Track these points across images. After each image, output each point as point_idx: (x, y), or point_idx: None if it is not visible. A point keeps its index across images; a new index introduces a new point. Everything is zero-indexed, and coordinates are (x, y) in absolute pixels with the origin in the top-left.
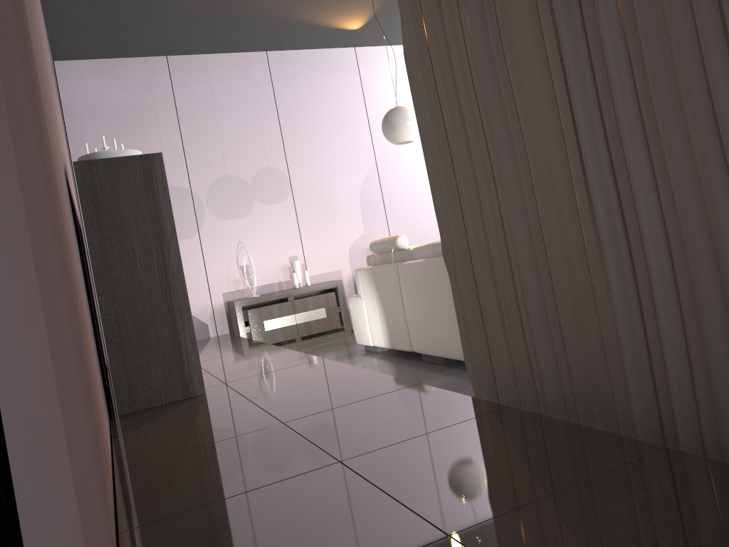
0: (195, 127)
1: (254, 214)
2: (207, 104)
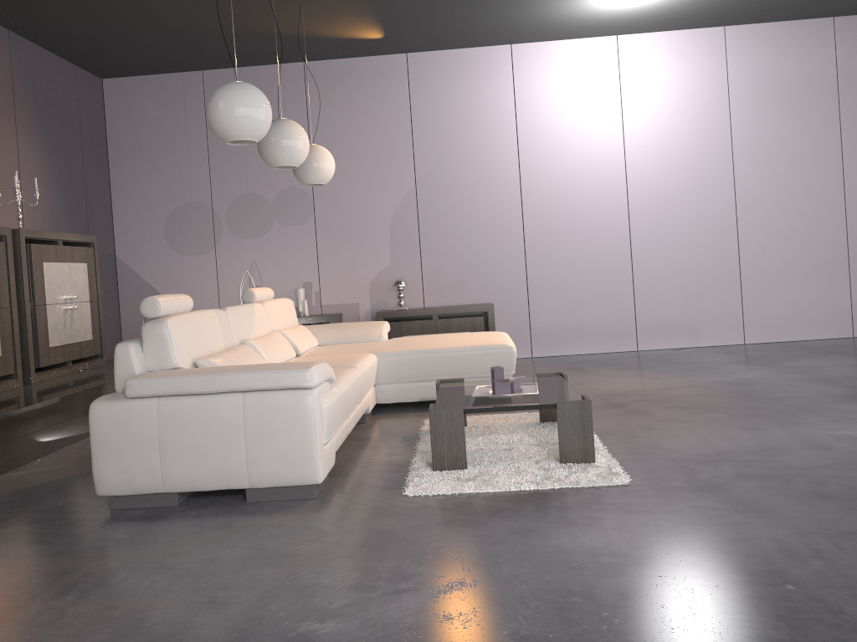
0: (222, 143)
1: (272, 235)
2: None
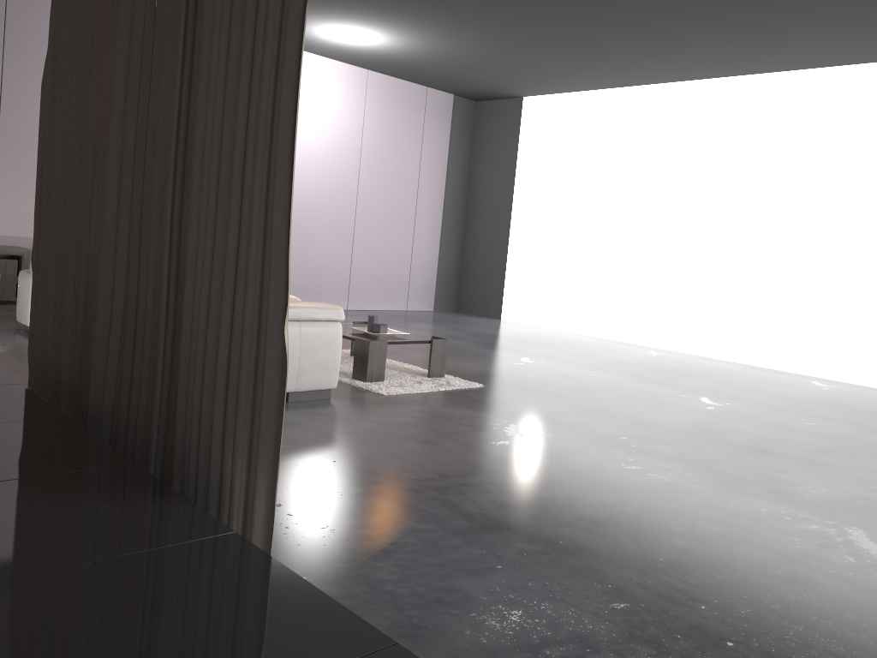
0: None
1: None
2: None
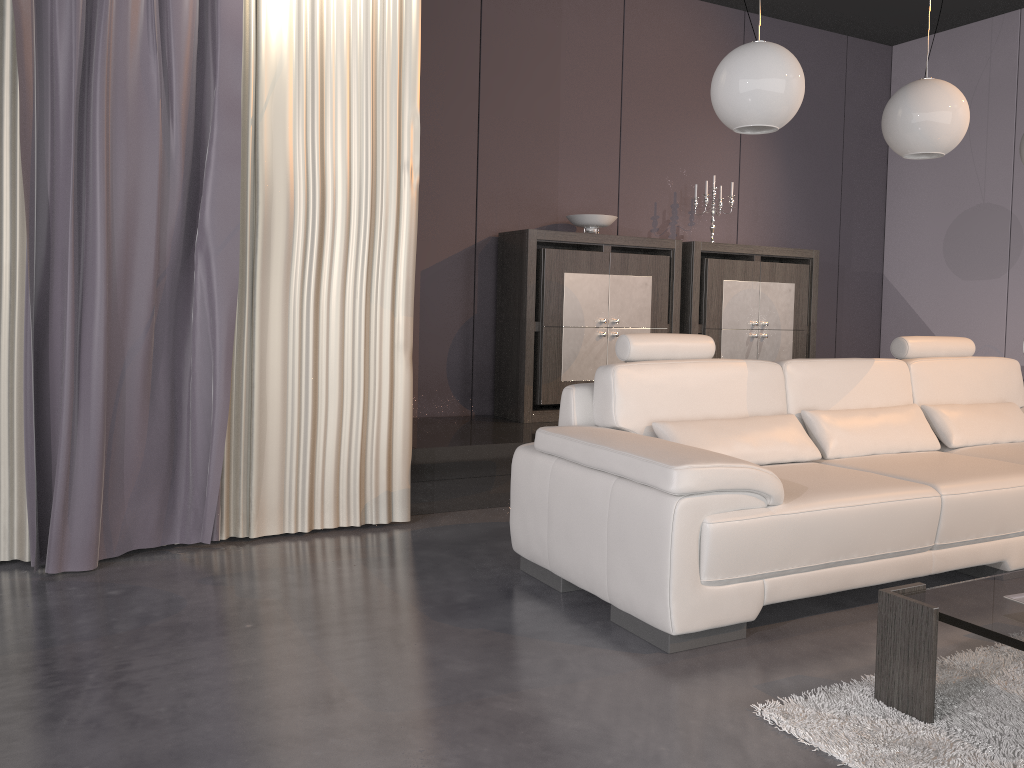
0: None
1: None
2: None
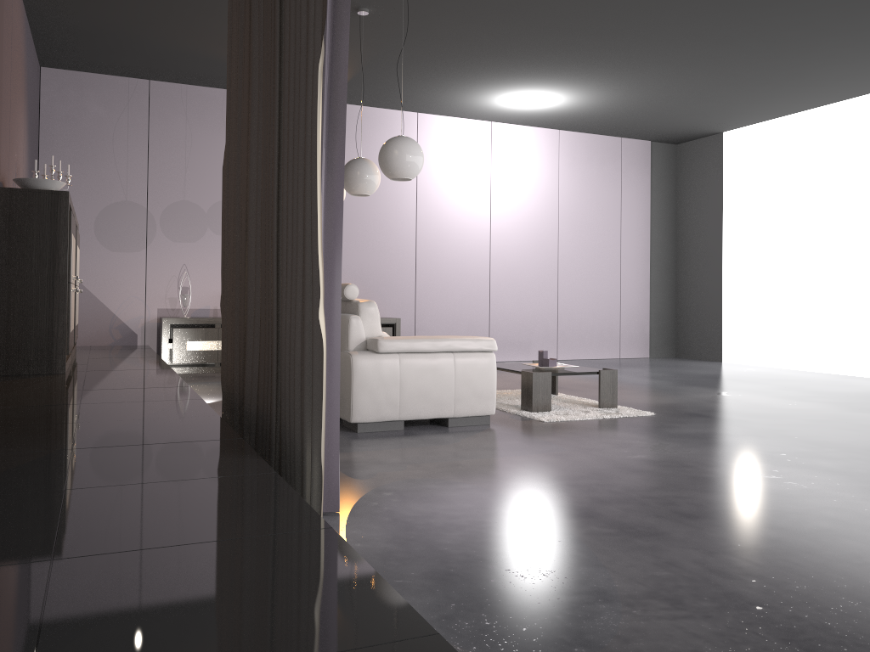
0: (163, 150)
1: (204, 242)
2: (179, 131)
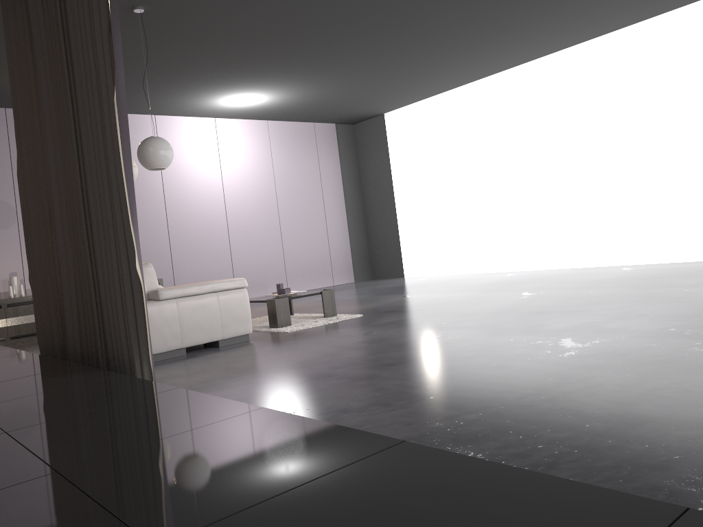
0: None
1: None
2: None
